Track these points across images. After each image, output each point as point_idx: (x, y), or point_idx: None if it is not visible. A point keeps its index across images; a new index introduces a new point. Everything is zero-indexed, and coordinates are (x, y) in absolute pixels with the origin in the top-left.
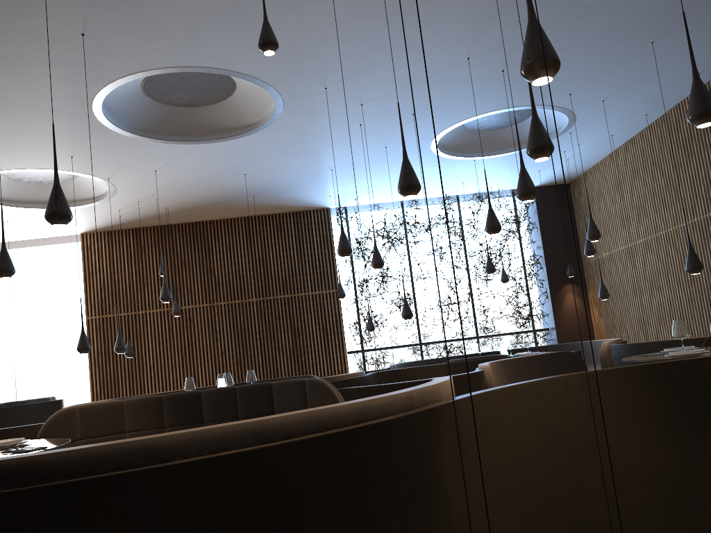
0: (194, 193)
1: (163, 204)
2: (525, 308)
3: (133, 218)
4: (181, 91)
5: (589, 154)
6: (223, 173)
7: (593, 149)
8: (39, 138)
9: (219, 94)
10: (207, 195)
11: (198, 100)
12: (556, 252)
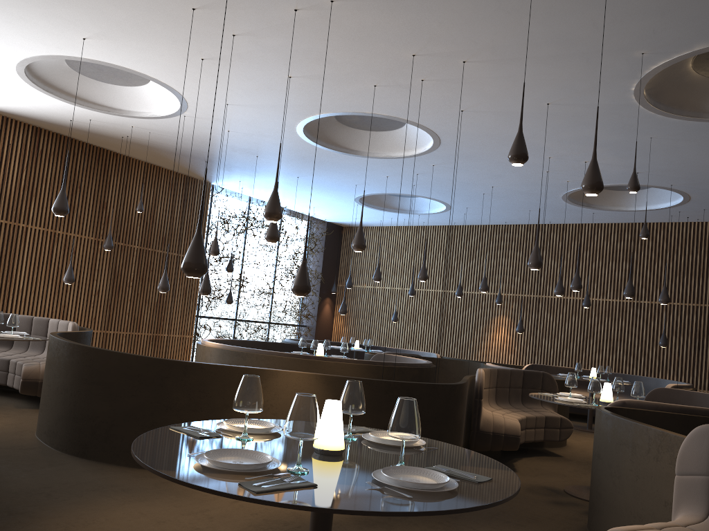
0: (187, 144)
1: (137, 135)
2: (297, 307)
3: (69, 125)
4: (361, 117)
5: (393, 222)
6: (252, 150)
7: (401, 222)
8: (260, 94)
9: (367, 127)
10: (187, 148)
11: (351, 123)
12: (327, 273)
